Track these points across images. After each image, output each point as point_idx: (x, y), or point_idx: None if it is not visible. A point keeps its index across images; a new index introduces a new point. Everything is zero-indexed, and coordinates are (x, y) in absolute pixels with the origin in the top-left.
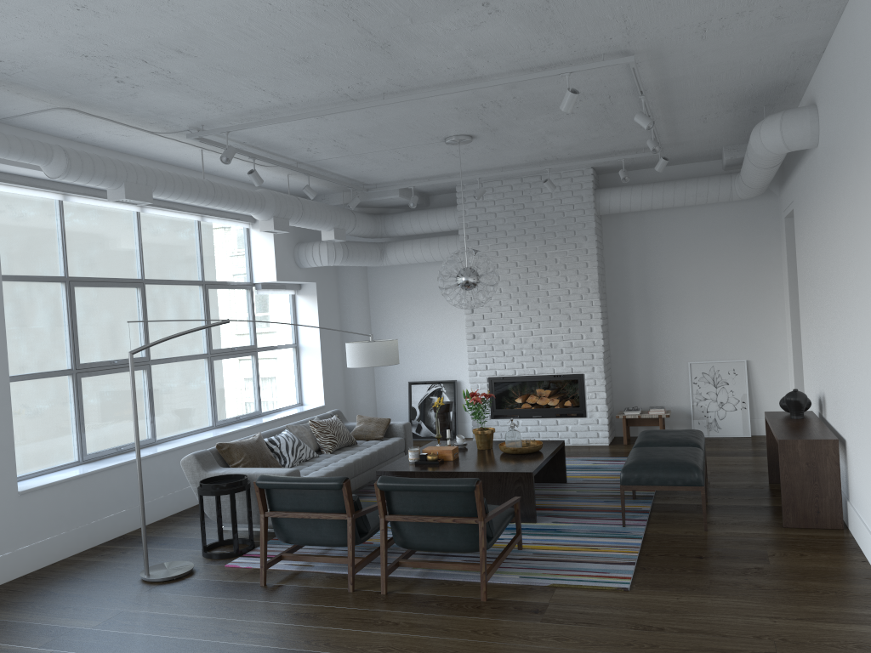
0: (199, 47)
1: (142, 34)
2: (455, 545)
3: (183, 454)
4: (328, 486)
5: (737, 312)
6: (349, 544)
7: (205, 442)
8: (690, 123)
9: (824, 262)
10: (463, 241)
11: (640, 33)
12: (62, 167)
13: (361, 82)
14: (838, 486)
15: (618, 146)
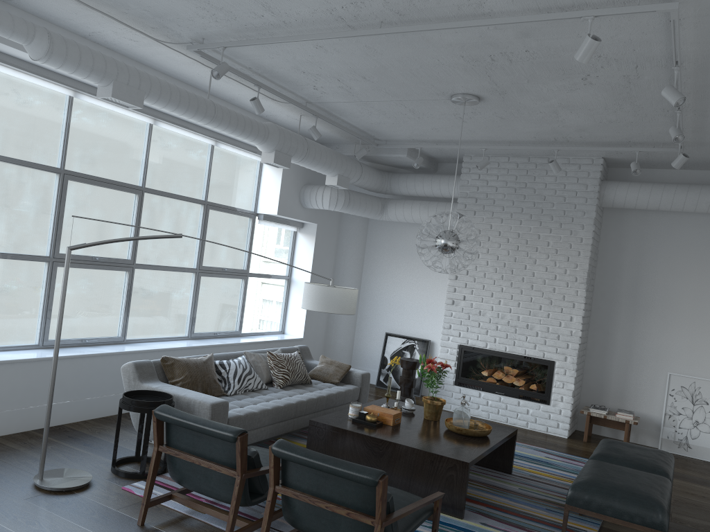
0: None
1: None
2: None
3: (144, 358)
4: (222, 436)
5: None
6: (231, 507)
7: (170, 351)
8: None
9: None
10: (460, 209)
11: None
12: (43, 49)
13: (355, 2)
14: None
15: (635, 136)
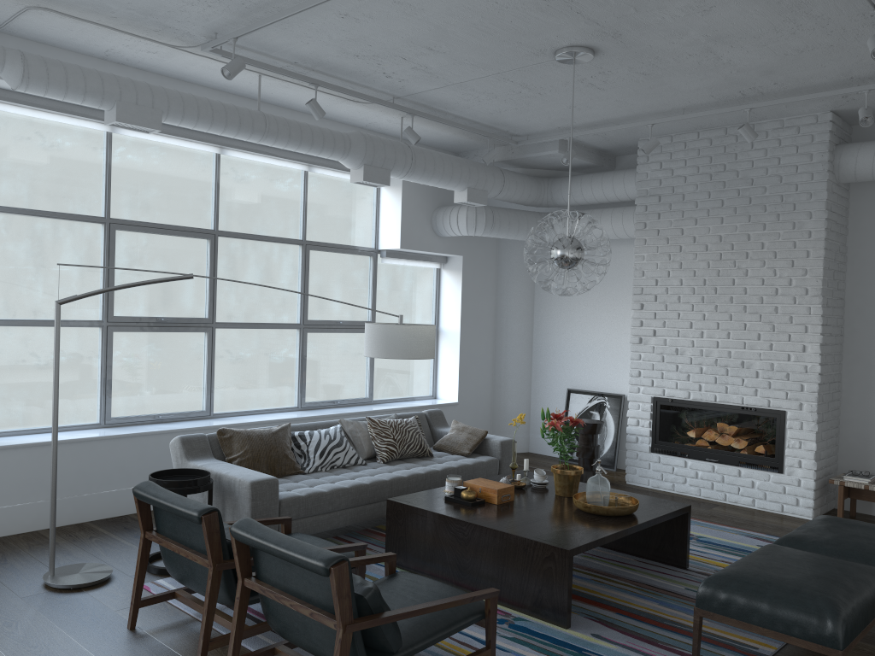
0: None
1: None
2: (321, 652)
3: None
4: (187, 516)
5: None
6: (205, 606)
7: (264, 424)
8: None
9: None
10: (639, 213)
11: None
12: (17, 75)
13: None
14: None
15: (854, 68)
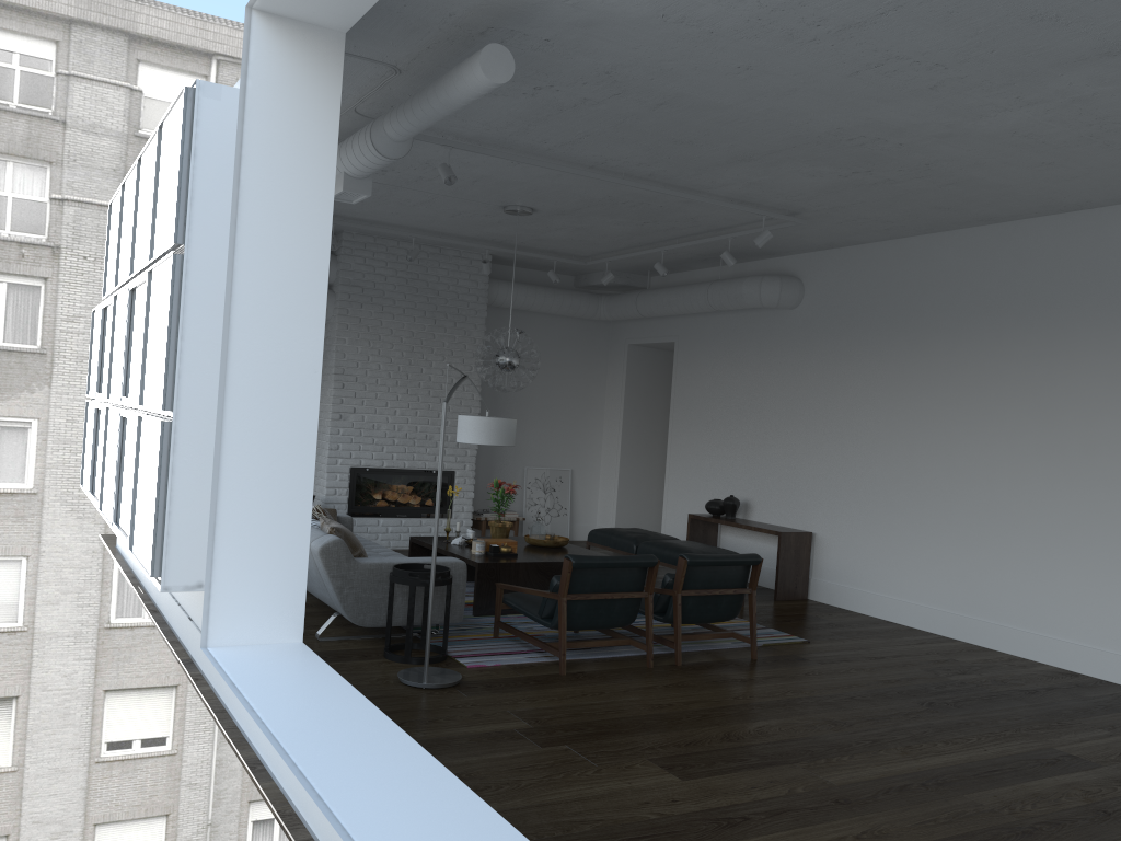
0: (681, 110)
1: (695, 90)
2: (721, 615)
3: None
4: (646, 564)
5: (568, 423)
6: (650, 621)
7: None
8: (657, 253)
9: (786, 398)
10: (342, 299)
11: (834, 210)
12: (408, 149)
13: (644, 163)
14: (808, 567)
15: (567, 249)
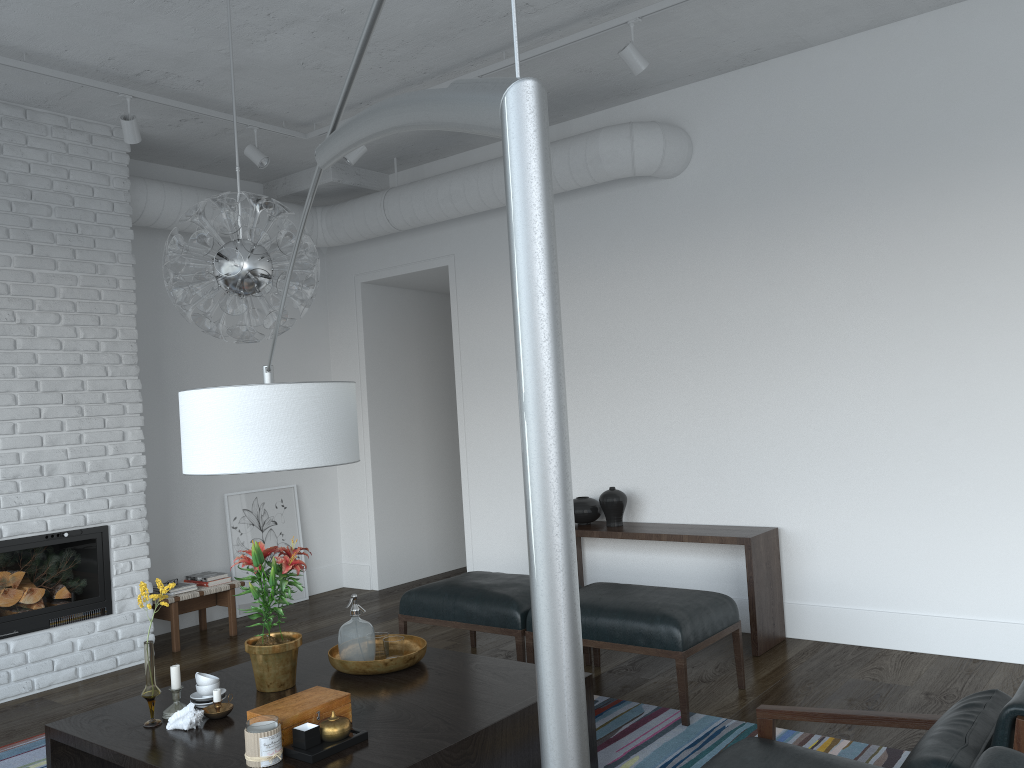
0: None
1: None
2: None
3: None
4: None
5: None
6: None
7: None
8: None
9: (683, 319)
10: None
11: None
12: None
13: None
14: (781, 586)
15: (280, 101)
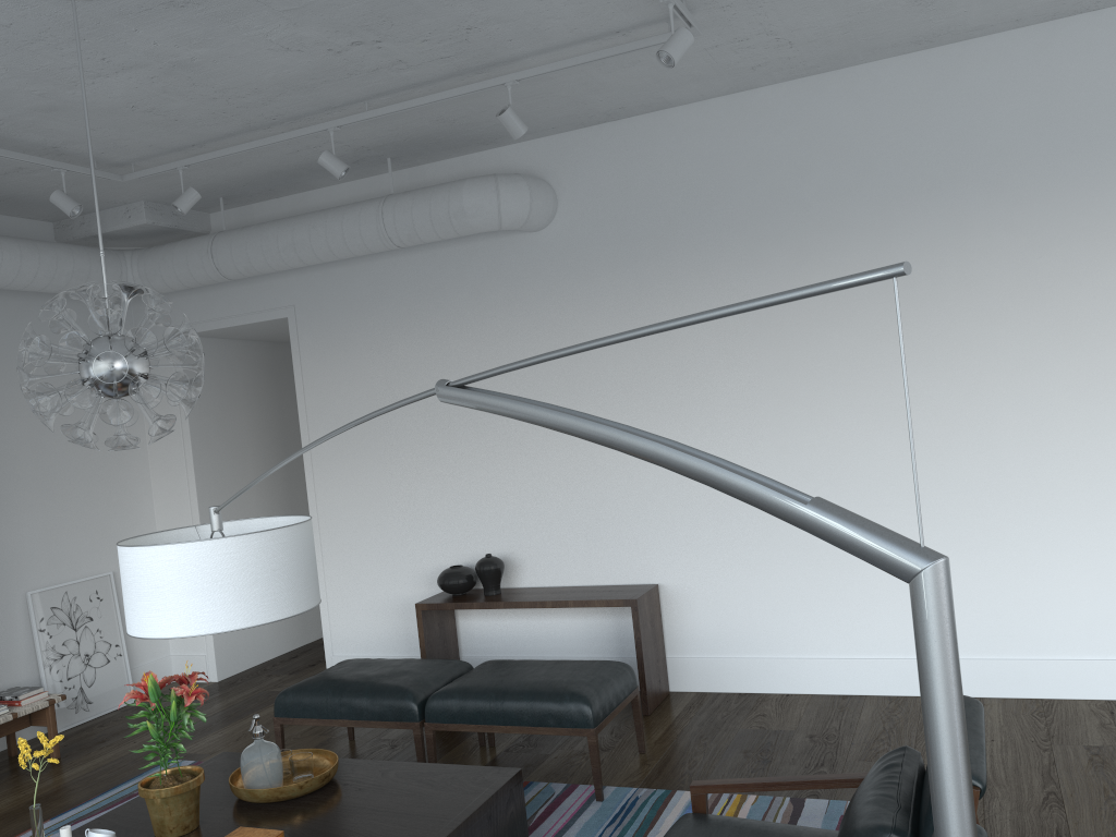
0: None
1: None
2: None
3: None
4: None
5: (91, 490)
6: None
7: None
8: (283, 146)
9: (554, 376)
10: None
11: (758, 5)
12: None
13: None
14: (663, 642)
15: (96, 142)
